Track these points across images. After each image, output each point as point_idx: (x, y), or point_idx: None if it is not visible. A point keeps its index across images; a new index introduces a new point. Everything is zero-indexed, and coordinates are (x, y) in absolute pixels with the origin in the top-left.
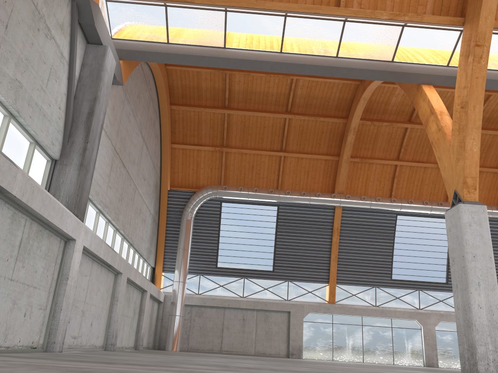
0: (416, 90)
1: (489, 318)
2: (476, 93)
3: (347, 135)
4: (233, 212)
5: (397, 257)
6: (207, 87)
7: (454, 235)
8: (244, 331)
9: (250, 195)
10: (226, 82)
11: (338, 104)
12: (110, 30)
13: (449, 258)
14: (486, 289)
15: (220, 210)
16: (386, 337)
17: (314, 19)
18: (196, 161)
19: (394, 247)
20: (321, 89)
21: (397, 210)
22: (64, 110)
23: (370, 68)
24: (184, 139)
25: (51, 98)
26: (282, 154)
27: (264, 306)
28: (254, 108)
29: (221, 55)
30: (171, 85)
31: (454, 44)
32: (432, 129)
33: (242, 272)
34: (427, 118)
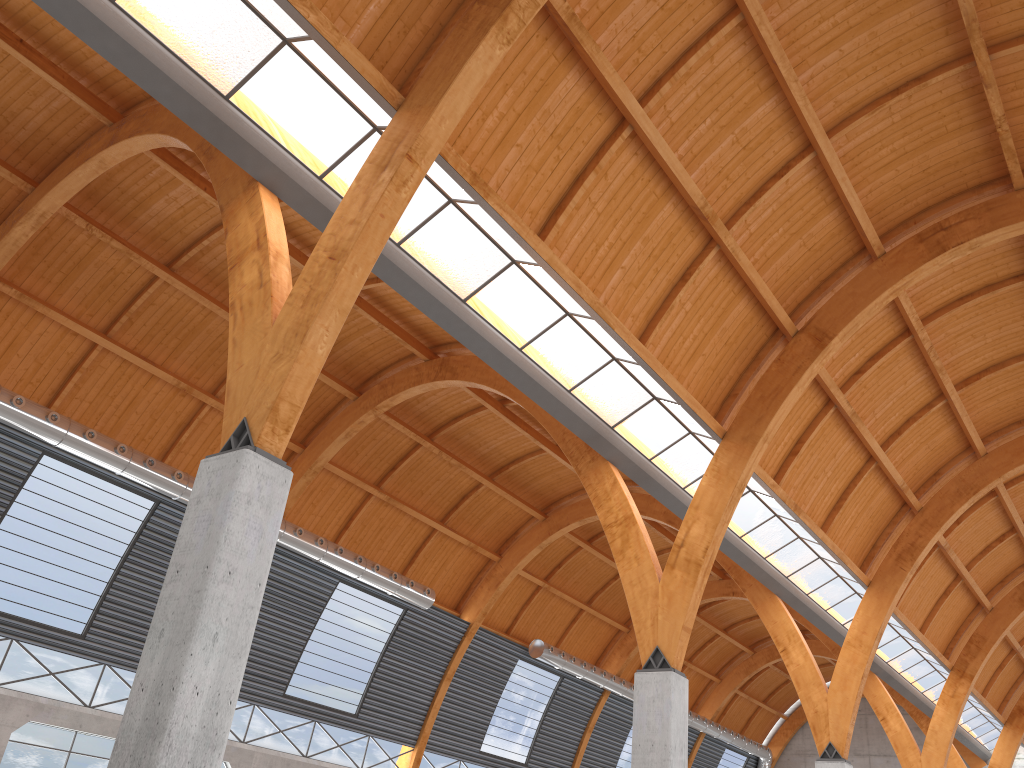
0: (243, 188)
1: (205, 721)
2: (369, 245)
3: (18, 222)
4: None
5: None
6: None
7: (205, 515)
8: None
9: None
10: None
11: (30, 141)
12: None
13: (113, 582)
14: (226, 652)
15: None
16: None
17: None
18: None
19: (1, 525)
20: (5, 82)
21: (50, 442)
22: None
23: (177, 79)
24: None
25: None
26: None
27: None
28: None
29: None
30: None
31: (352, 145)
32: (246, 278)
33: None
34: (244, 252)
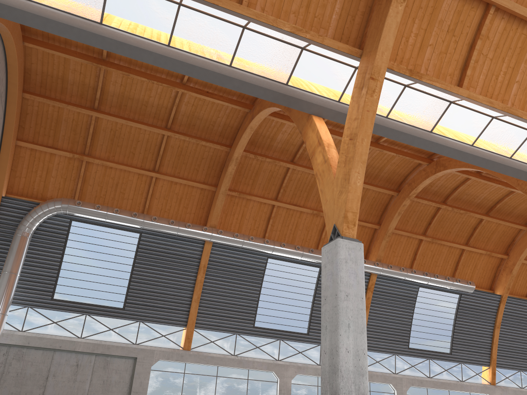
0: (306, 120)
1: (355, 363)
2: (365, 127)
3: (229, 164)
4: (84, 234)
5: (263, 303)
6: (75, 80)
7: (329, 272)
8: (76, 380)
9: (109, 216)
10: (99, 80)
11: (223, 130)
12: None
13: (313, 307)
14: (355, 331)
15: (68, 229)
16: (240, 390)
17: (212, 16)
18: (47, 167)
19: (261, 292)
20: (207, 110)
21: (268, 252)
22: None
23: (264, 86)
24: (35, 138)
25: None
26: (154, 175)
27: (106, 349)
28: (129, 117)
29: (95, 30)
30: (28, 68)
31: (348, 80)
32: (318, 160)
33: (85, 307)
34: (314, 149)
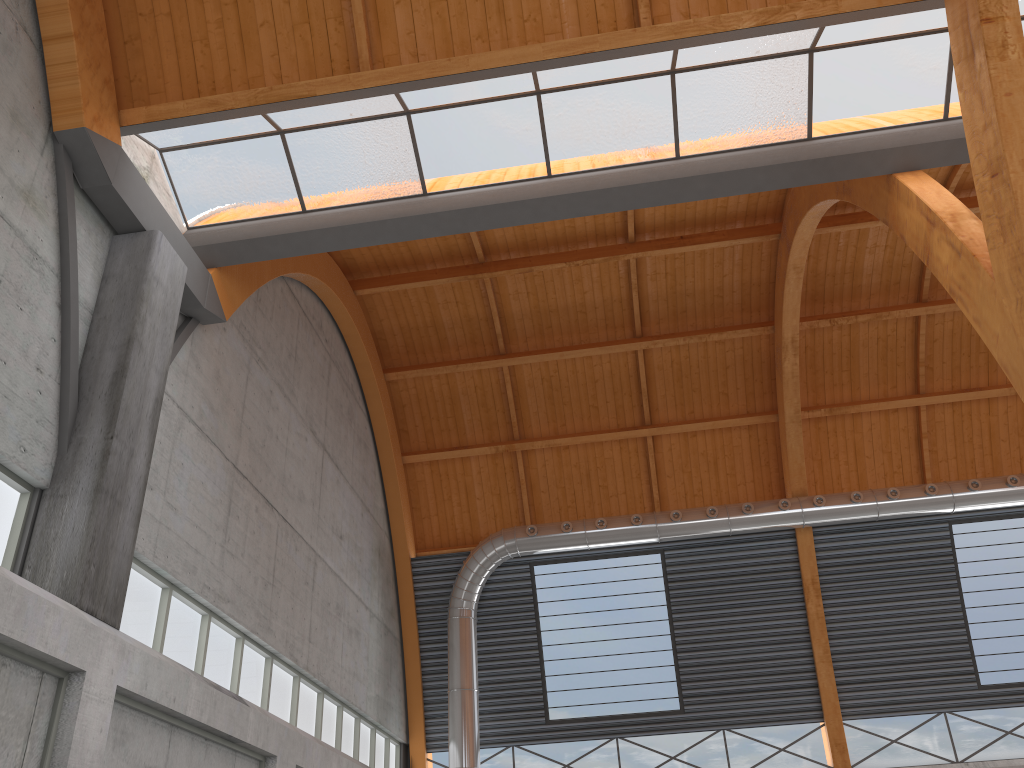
0: (886, 191)
1: None
2: (1018, 131)
3: (782, 359)
4: (562, 584)
5: (980, 628)
6: (454, 319)
7: None
8: None
9: (591, 536)
10: (489, 300)
11: (744, 297)
12: (182, 212)
13: None
14: None
15: (532, 583)
16: None
17: (604, 84)
18: (464, 484)
19: (966, 604)
20: (697, 272)
21: (945, 511)
22: (56, 373)
23: (761, 163)
24: (429, 441)
25: (9, 345)
26: (647, 433)
27: None
28: (563, 344)
29: (419, 209)
30: (379, 330)
31: (947, 64)
32: (943, 260)
33: (609, 723)
34: (926, 240)
